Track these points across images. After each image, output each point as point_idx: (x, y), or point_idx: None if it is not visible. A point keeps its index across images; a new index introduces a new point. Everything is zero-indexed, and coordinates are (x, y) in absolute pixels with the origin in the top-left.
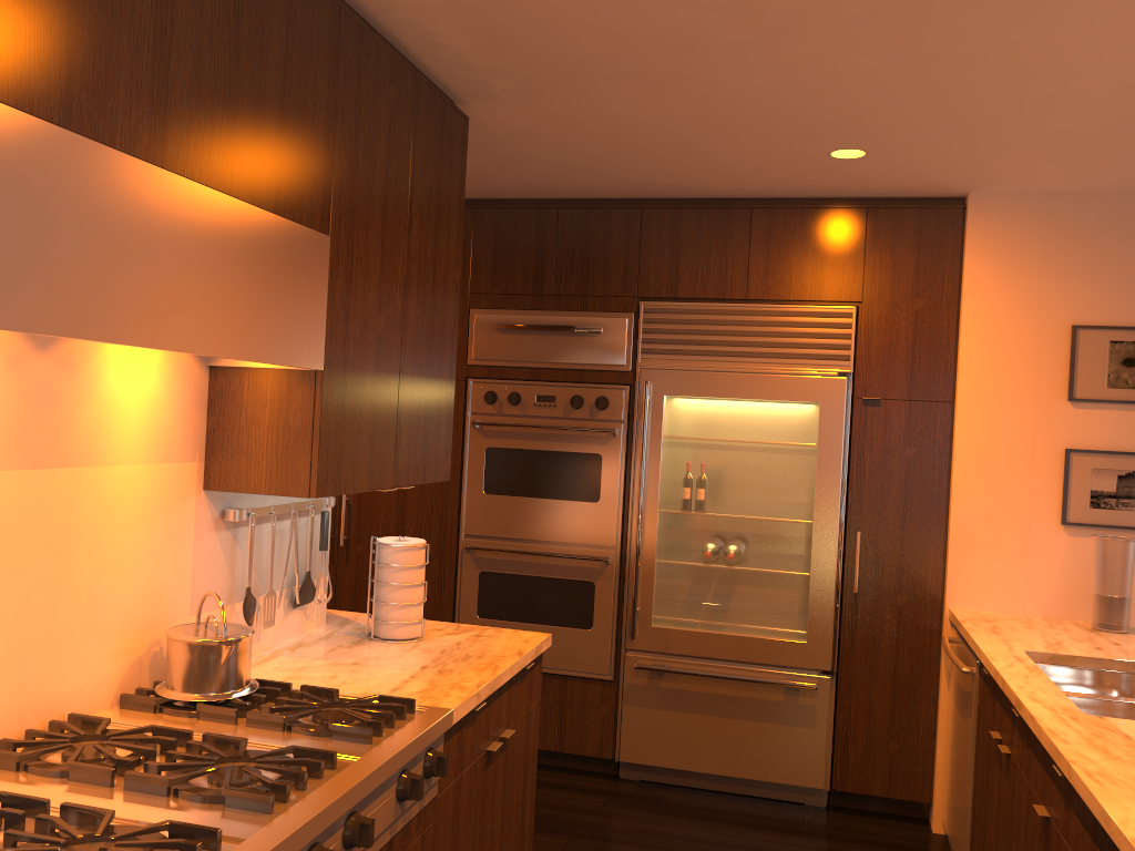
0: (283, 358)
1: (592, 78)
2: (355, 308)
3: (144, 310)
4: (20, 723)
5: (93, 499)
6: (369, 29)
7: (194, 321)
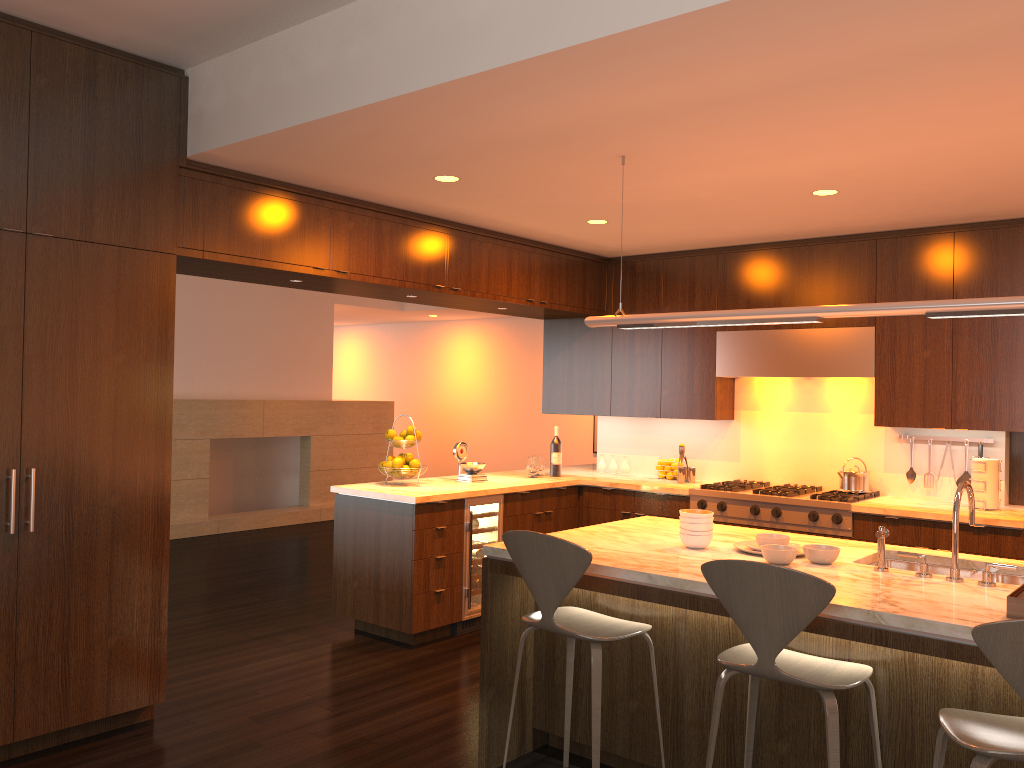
0: (843, 374)
1: (979, 205)
2: (899, 350)
3: (774, 367)
4: (805, 482)
5: (830, 423)
6: (901, 236)
7: (794, 368)
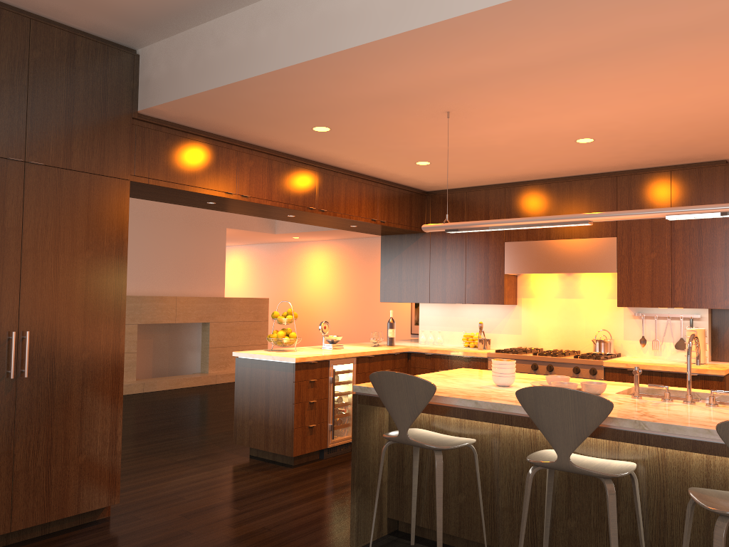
0: (595, 271)
1: (689, 150)
2: (634, 253)
3: (546, 266)
4: (568, 348)
5: (585, 305)
6: (634, 173)
7: (560, 266)
